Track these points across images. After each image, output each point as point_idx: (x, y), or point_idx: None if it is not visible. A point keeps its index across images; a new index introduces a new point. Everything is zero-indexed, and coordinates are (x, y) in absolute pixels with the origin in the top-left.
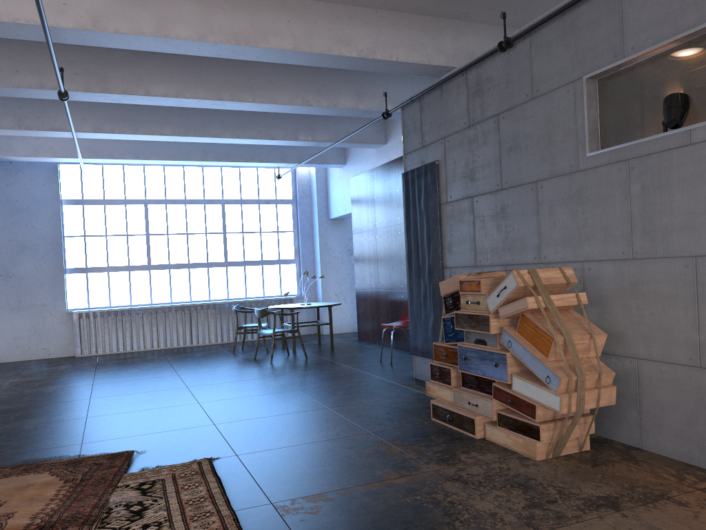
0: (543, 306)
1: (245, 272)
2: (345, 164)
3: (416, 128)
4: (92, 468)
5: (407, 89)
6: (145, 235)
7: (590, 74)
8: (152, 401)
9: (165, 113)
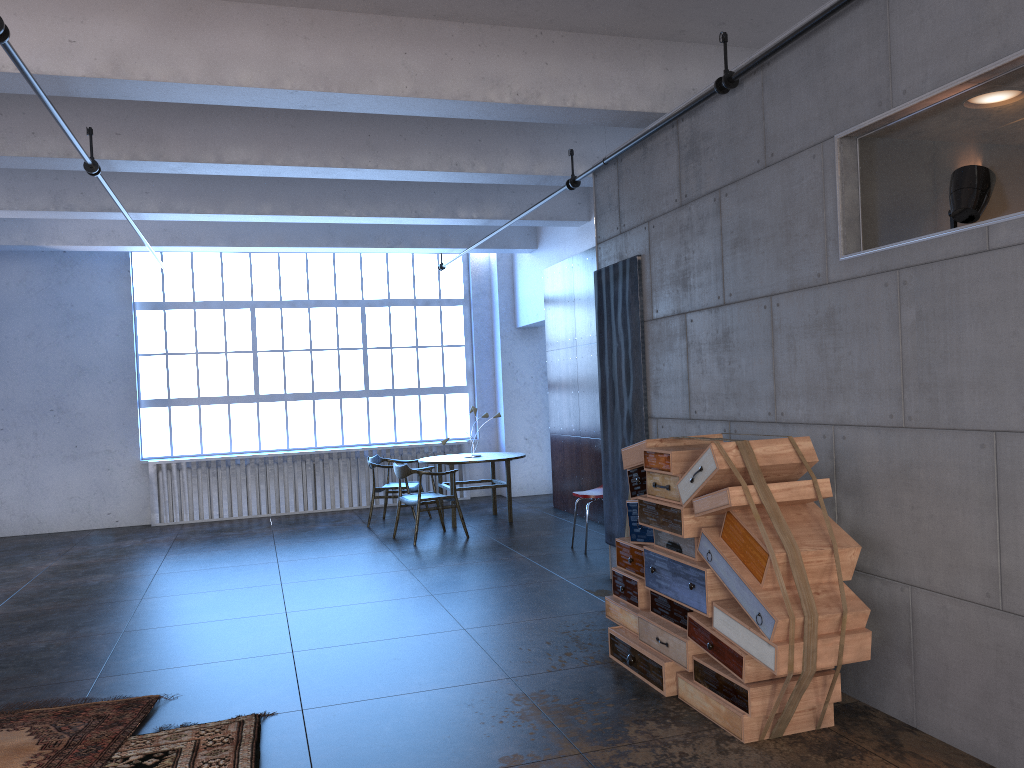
0: (756, 501)
1: (394, 406)
2: (536, 248)
3: (612, 204)
4: (90, 725)
5: (609, 142)
6: (251, 352)
7: (845, 132)
8: (223, 606)
9: (263, 182)
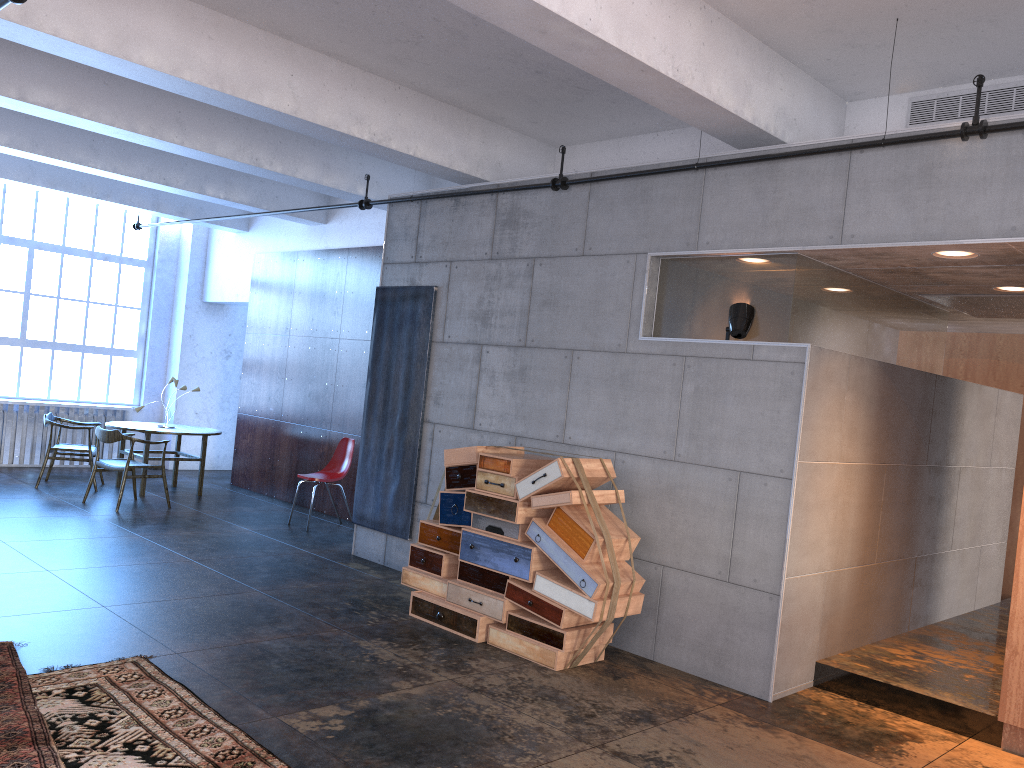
0: (586, 501)
1: (52, 360)
2: (247, 231)
3: (408, 235)
4: None
5: (387, 171)
6: None
7: (657, 254)
8: None
9: (3, 110)
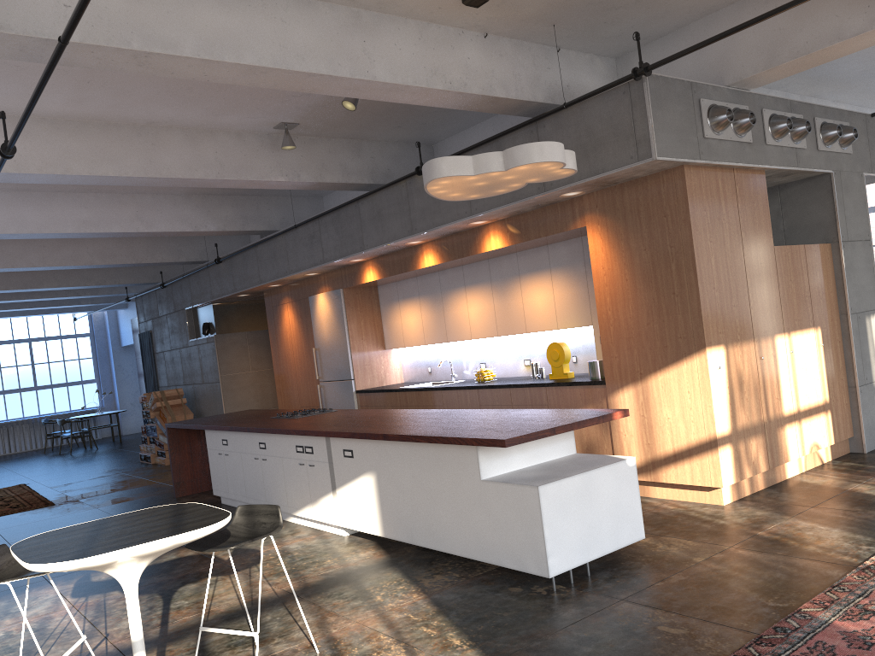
0: (164, 405)
1: (53, 393)
2: (127, 308)
3: (141, 310)
4: None
5: None
6: None
7: (186, 308)
8: None
9: None
